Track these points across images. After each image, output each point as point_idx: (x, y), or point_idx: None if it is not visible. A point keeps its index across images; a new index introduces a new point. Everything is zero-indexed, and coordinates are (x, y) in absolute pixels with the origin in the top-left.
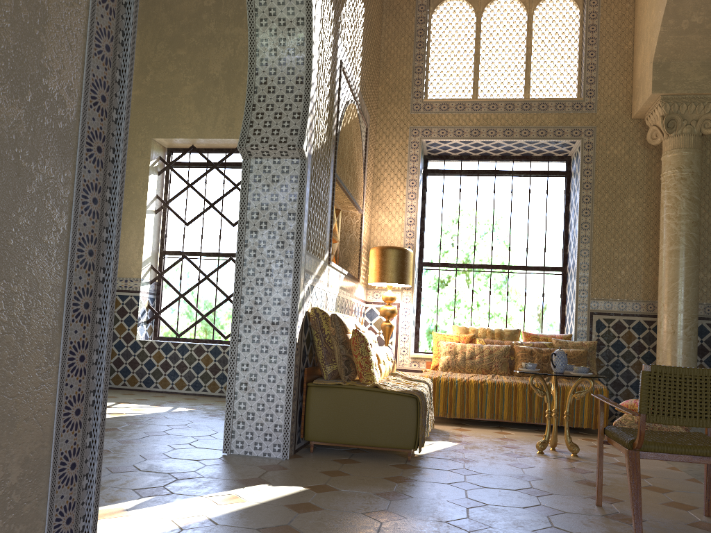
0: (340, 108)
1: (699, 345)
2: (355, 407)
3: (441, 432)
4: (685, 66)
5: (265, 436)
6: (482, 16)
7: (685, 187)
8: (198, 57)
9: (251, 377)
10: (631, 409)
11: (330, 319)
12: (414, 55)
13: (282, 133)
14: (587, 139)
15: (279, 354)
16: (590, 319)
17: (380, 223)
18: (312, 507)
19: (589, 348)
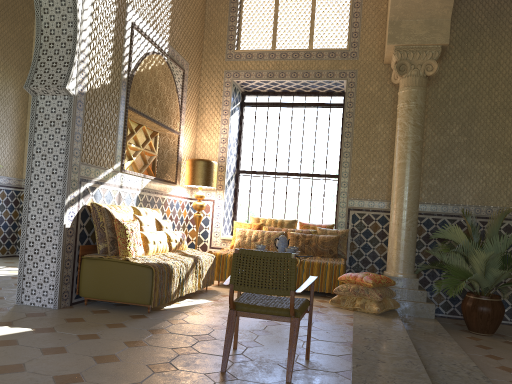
0: (135, 58)
1: (426, 234)
2: (111, 274)
3: (215, 293)
4: (412, 23)
5: (43, 293)
6: None
7: (411, 115)
8: None
9: (35, 251)
10: (347, 280)
11: (102, 211)
12: (229, 17)
13: (55, 77)
14: (350, 79)
15: (53, 236)
16: (348, 213)
17: (202, 141)
18: (11, 343)
19: (342, 234)
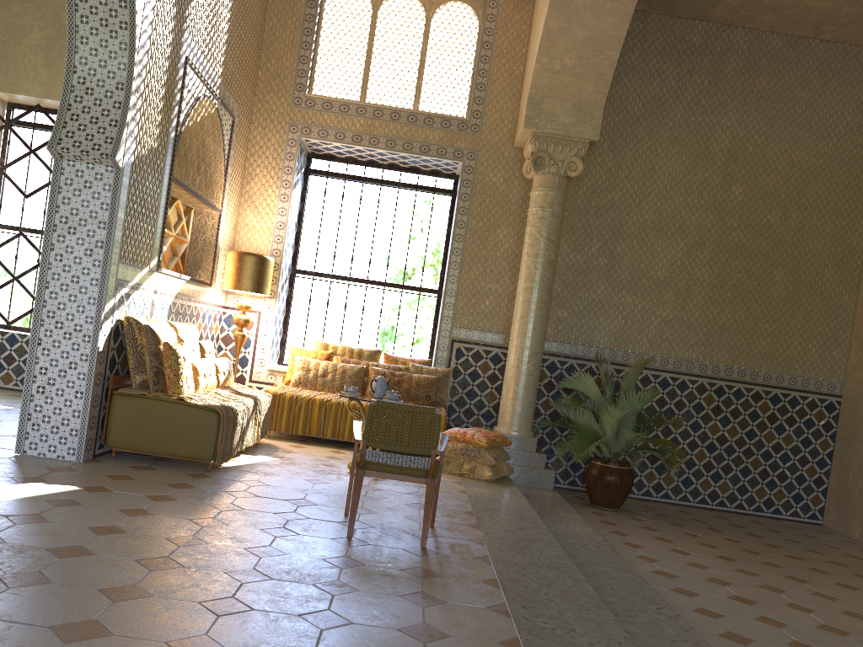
0: (185, 107)
1: (548, 381)
2: (158, 418)
3: (273, 448)
4: (557, 105)
5: (60, 440)
6: (379, 10)
7: (545, 226)
8: (49, 0)
9: (50, 381)
10: (454, 437)
11: (143, 330)
12: (301, 42)
13: (97, 140)
14: (468, 162)
15: (80, 361)
16: (451, 346)
17: (248, 223)
18: (72, 503)
19: (443, 375)
